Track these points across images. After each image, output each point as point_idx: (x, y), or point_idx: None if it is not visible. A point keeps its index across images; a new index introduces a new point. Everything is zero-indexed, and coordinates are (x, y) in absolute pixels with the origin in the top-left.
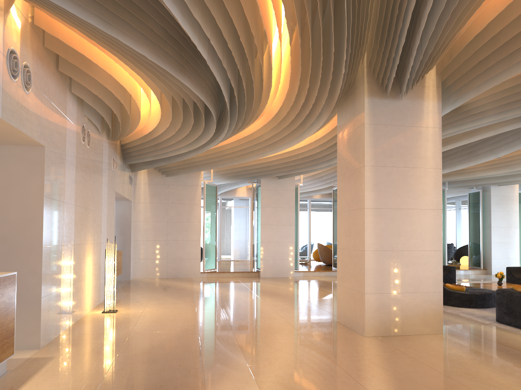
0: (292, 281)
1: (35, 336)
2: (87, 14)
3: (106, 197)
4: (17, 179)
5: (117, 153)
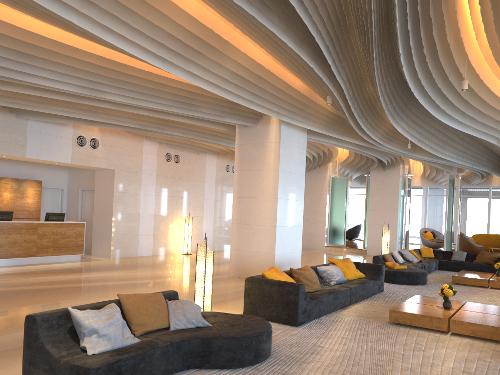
0: None
1: (109, 252)
2: (81, 122)
3: (213, 190)
4: (107, 184)
5: None
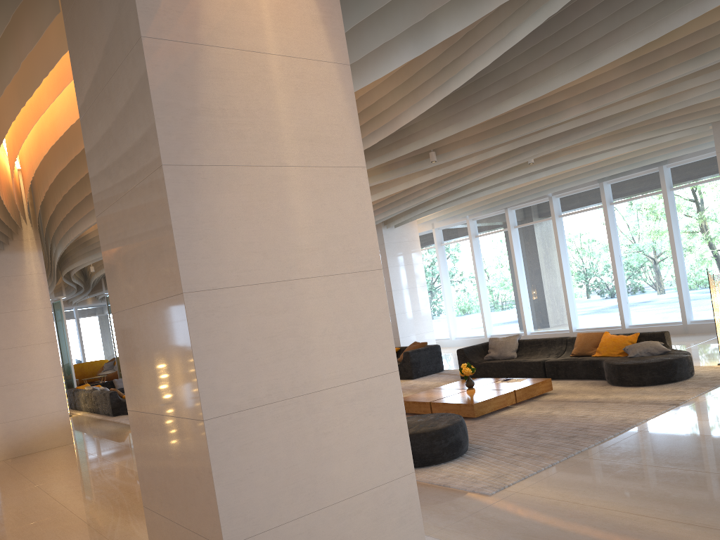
0: None
1: None
2: None
3: None
4: None
5: None
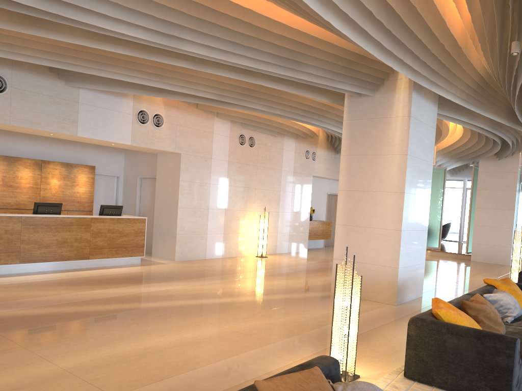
0: (487, 267)
1: (173, 254)
2: (144, 92)
3: (291, 180)
4: (171, 171)
5: (319, 146)
